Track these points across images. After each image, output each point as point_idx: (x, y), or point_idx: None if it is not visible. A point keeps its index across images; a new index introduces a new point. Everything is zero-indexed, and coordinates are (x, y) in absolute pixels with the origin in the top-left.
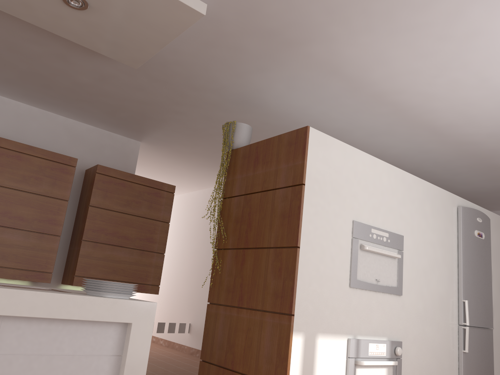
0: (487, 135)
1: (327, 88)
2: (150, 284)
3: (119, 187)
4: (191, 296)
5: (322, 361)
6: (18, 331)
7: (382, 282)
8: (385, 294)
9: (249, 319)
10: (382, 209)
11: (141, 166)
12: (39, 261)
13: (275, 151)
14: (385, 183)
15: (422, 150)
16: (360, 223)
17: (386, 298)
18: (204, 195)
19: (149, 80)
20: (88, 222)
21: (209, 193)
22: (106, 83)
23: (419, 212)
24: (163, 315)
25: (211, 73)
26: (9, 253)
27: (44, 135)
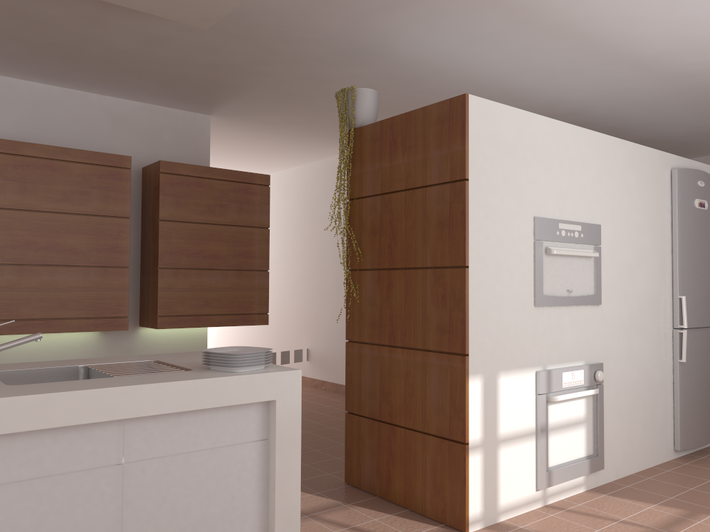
0: None
1: (485, 24)
2: (255, 313)
3: (195, 188)
4: (304, 313)
5: (507, 404)
6: (145, 432)
7: (575, 292)
8: (580, 307)
9: (407, 361)
10: (571, 194)
11: (212, 145)
12: (108, 304)
13: (419, 131)
14: (574, 155)
15: (618, 89)
16: (544, 219)
17: (582, 311)
18: (303, 173)
19: (222, 37)
20: (162, 243)
21: (310, 170)
22: (158, 46)
23: (620, 187)
24: (268, 339)
25: (313, 20)
26: (67, 299)
27: (76, 127)
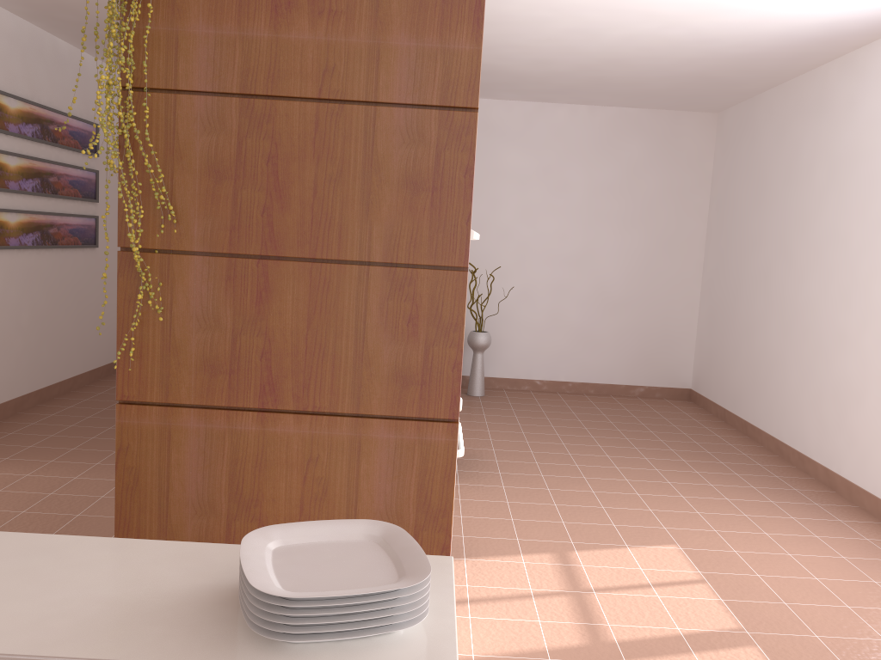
0: None
1: None
2: None
3: None
4: None
5: None
6: None
7: None
8: None
9: (310, 437)
10: None
11: None
12: None
13: None
14: None
15: None
16: None
17: None
18: None
19: None
20: None
21: None
22: None
23: None
24: None
25: None
26: None
27: None
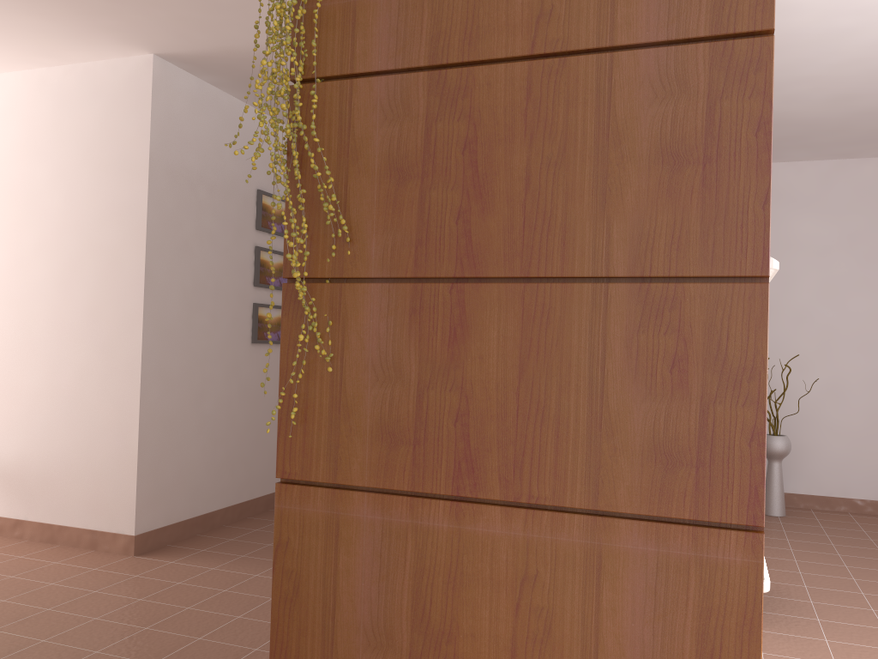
0: None
1: None
2: None
3: None
4: None
5: None
6: None
7: None
8: None
9: (524, 543)
10: None
11: None
12: None
13: None
14: None
15: None
16: None
17: None
18: None
19: None
20: None
21: None
22: None
23: None
24: None
25: None
26: None
27: None
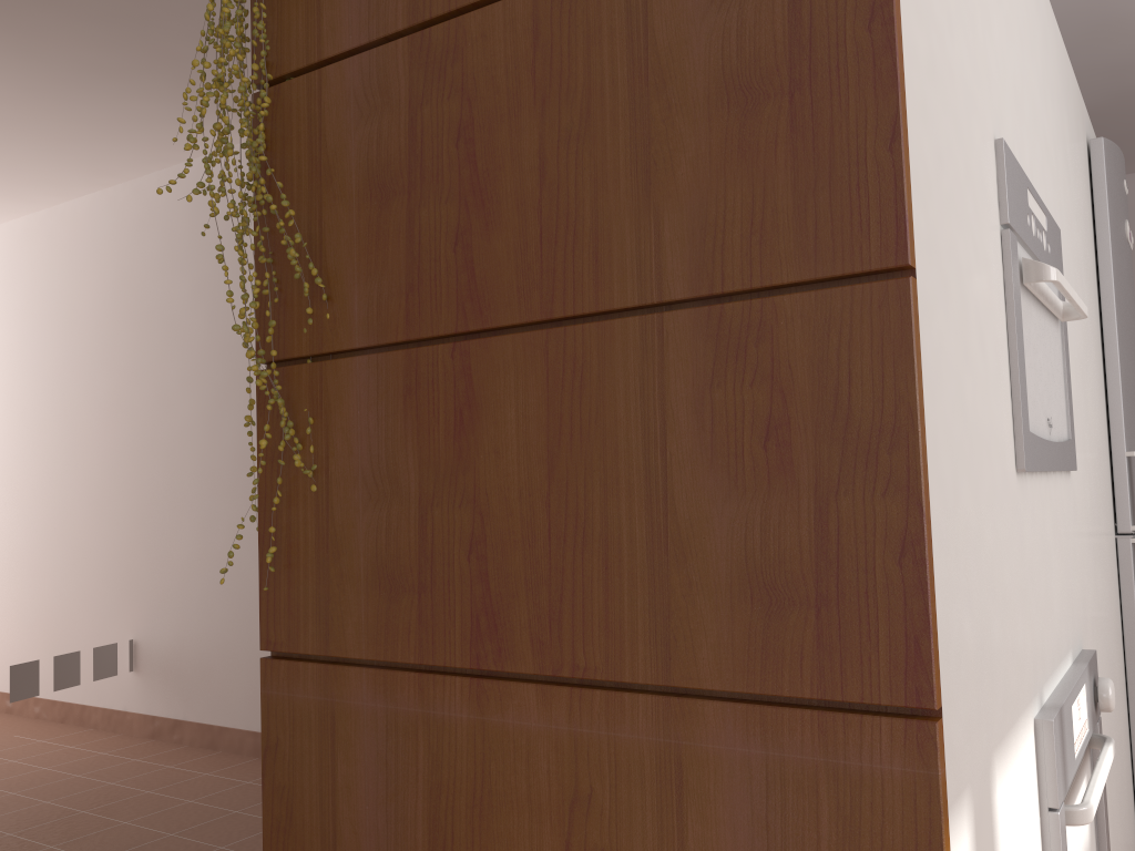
0: None
1: None
2: None
3: None
4: (121, 553)
5: None
6: None
7: (1054, 429)
8: (1056, 478)
9: (571, 743)
10: (1026, 109)
11: None
12: None
13: None
14: None
15: None
16: (1013, 159)
17: (1059, 491)
18: (114, 207)
19: None
20: None
21: (132, 198)
22: None
23: (1060, 141)
24: (28, 623)
25: None
26: None
27: None
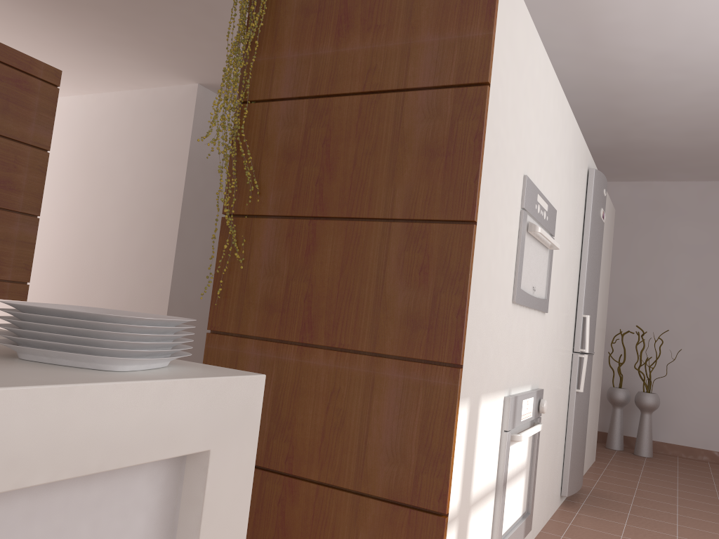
0: (656, 54)
1: None
2: (8, 280)
3: None
4: (60, 297)
5: (482, 447)
6: None
7: (536, 292)
8: (535, 313)
9: (334, 371)
10: (545, 160)
11: None
12: None
13: (401, 2)
14: (551, 111)
15: None
16: (531, 183)
17: (536, 318)
18: (86, 106)
19: None
20: None
21: (98, 103)
22: None
23: (567, 171)
24: None
25: None
26: None
27: None
